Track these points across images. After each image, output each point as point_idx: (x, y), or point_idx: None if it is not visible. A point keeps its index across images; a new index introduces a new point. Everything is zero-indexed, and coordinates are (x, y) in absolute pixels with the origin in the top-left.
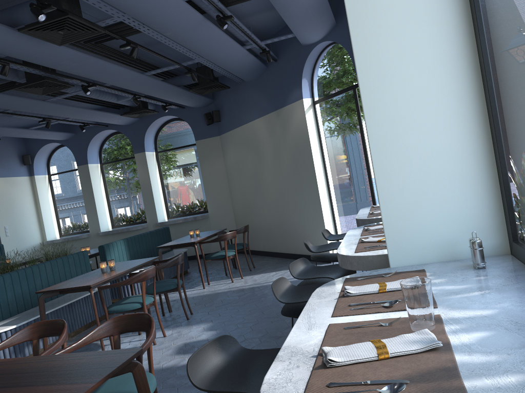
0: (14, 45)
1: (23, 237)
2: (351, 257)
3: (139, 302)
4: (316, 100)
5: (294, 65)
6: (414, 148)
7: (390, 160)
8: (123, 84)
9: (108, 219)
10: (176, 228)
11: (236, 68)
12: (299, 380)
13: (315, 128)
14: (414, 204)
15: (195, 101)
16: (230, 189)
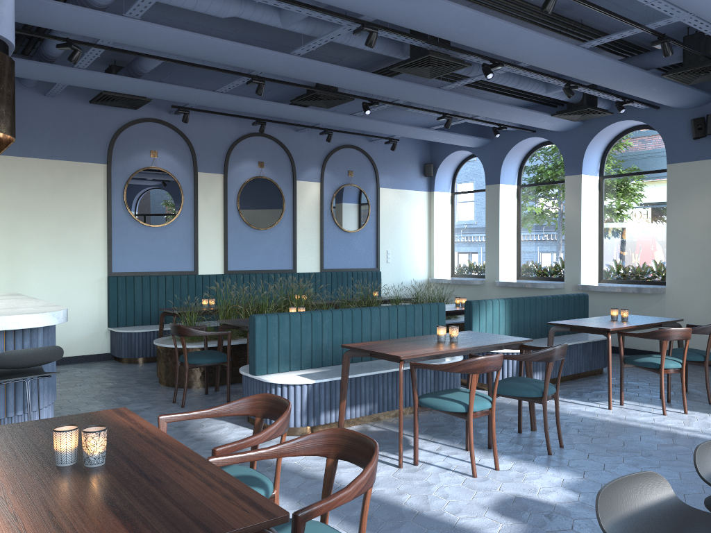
0: (375, 0)
1: (406, 267)
2: None
3: (464, 403)
4: None
5: None
6: None
7: None
8: (543, 63)
9: (513, 265)
10: (606, 300)
11: None
12: None
13: None
14: None
15: (676, 96)
16: None
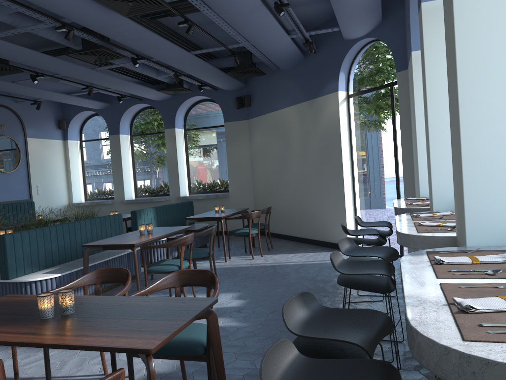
0: (84, 12)
1: (52, 197)
2: (416, 236)
3: (176, 265)
4: (351, 94)
5: (333, 58)
6: (504, 137)
7: (479, 146)
8: (169, 60)
9: (132, 188)
10: (197, 204)
11: (277, 55)
12: (445, 320)
13: (346, 120)
14: (497, 190)
15: (229, 84)
16: (253, 171)
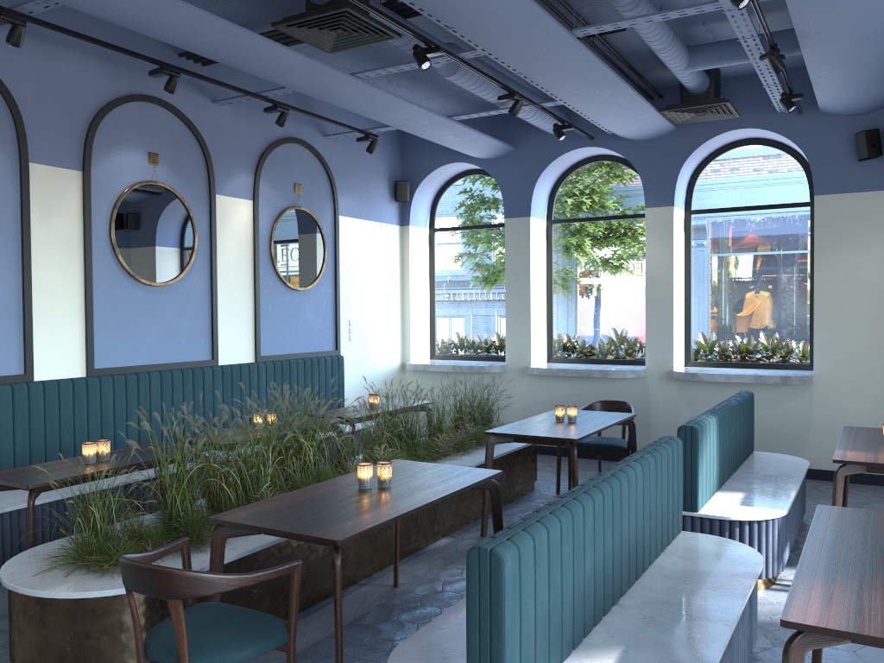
0: None
1: (374, 347)
2: None
3: None
4: None
5: None
6: None
7: None
8: None
9: (543, 341)
10: (717, 394)
11: None
12: None
13: None
14: None
15: (870, 93)
16: None
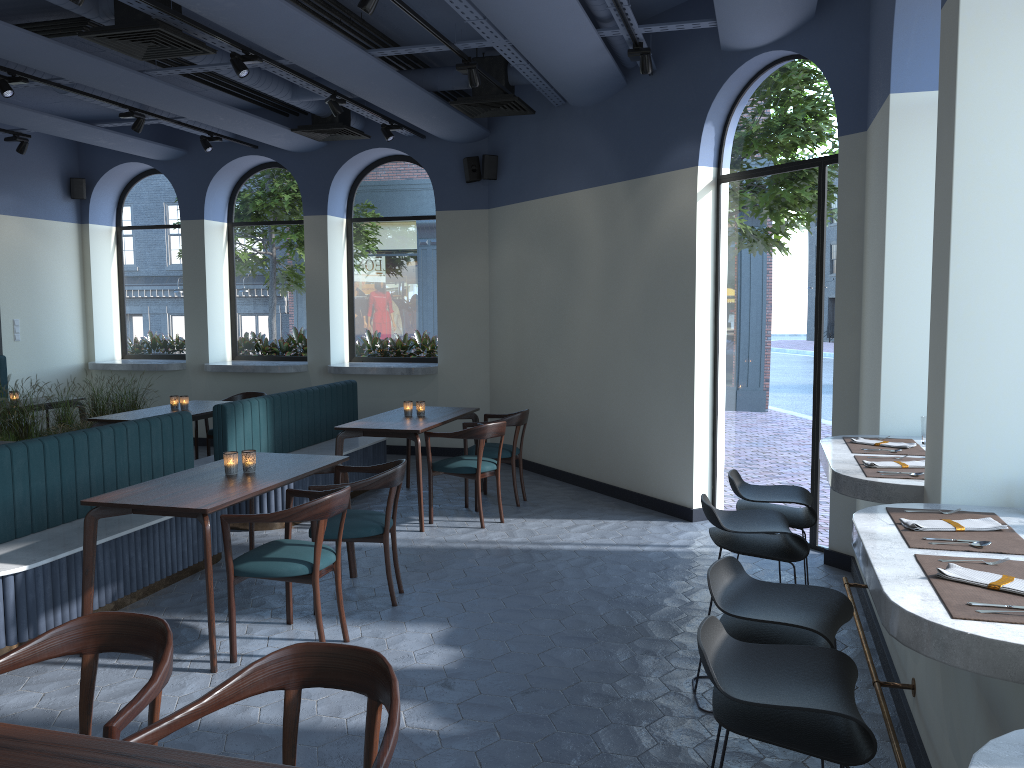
0: None
1: (48, 347)
2: (951, 632)
3: (305, 561)
4: (726, 174)
5: (692, 91)
6: None
7: None
8: (320, 67)
9: (227, 339)
10: (366, 385)
11: (567, 74)
12: None
13: (710, 233)
14: None
15: (453, 128)
16: (493, 323)
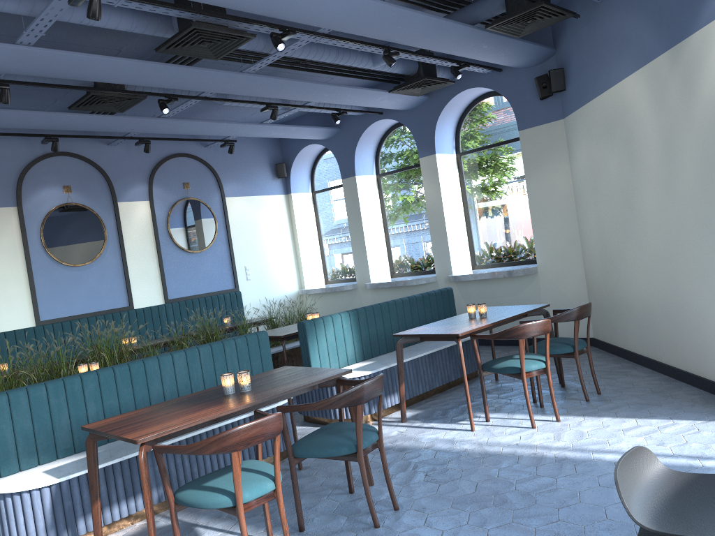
0: None
1: (271, 282)
2: None
3: (231, 492)
4: None
5: None
6: None
7: None
8: (341, 24)
9: (385, 263)
10: (481, 288)
11: None
12: None
13: None
14: None
15: (512, 53)
16: (580, 222)
